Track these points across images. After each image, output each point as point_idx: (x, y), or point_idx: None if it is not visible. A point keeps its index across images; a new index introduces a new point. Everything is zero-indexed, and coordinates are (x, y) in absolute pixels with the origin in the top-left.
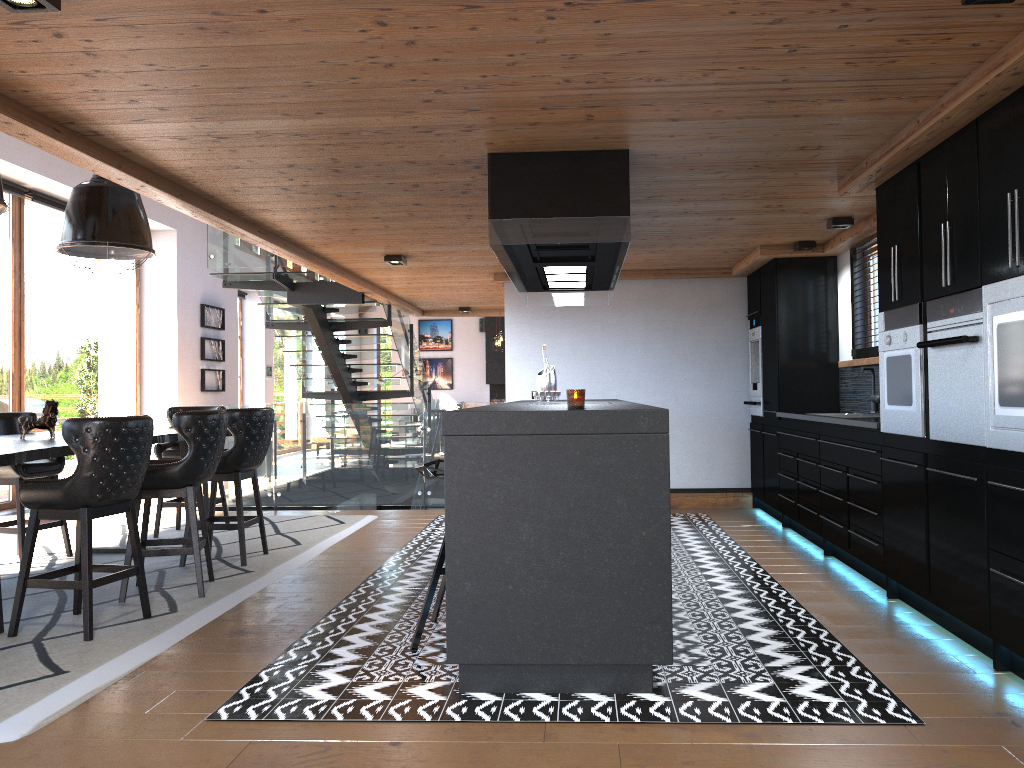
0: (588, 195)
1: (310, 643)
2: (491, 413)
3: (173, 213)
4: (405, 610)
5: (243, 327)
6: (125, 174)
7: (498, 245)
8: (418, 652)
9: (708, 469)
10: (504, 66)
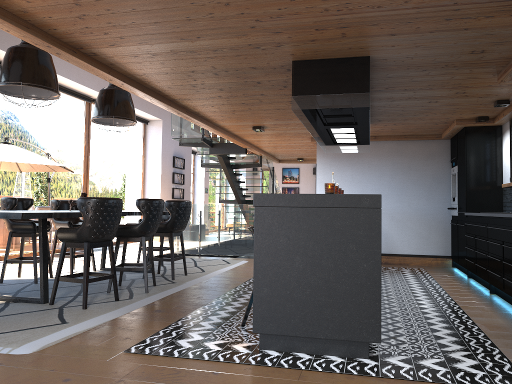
0: (346, 82)
1: (191, 318)
2: (280, 194)
3: (161, 112)
4: (245, 306)
5: (194, 169)
6: (112, 77)
7: (300, 112)
8: (244, 327)
9: (426, 244)
10: (289, 1)
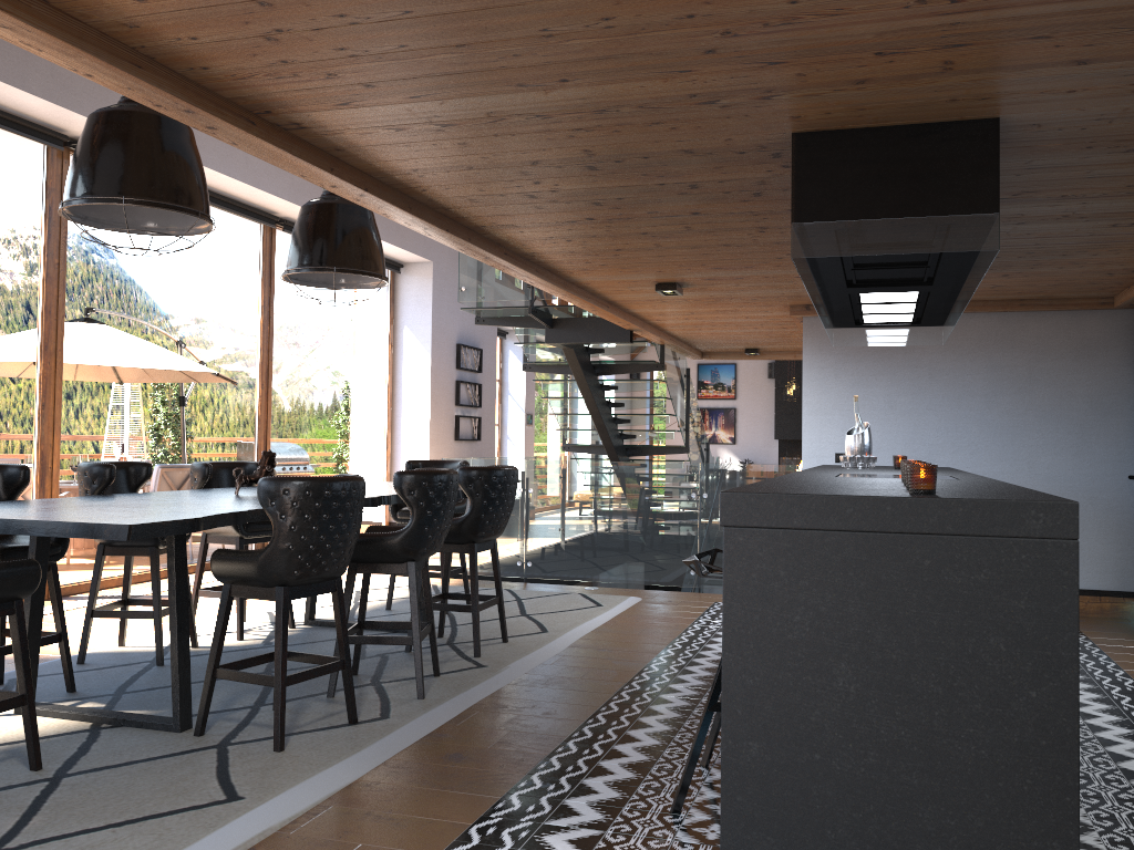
0: (936, 185)
1: (540, 785)
2: (793, 496)
3: (429, 243)
4: (667, 743)
5: (503, 370)
6: (338, 179)
7: (802, 261)
8: (681, 818)
9: None
10: None
